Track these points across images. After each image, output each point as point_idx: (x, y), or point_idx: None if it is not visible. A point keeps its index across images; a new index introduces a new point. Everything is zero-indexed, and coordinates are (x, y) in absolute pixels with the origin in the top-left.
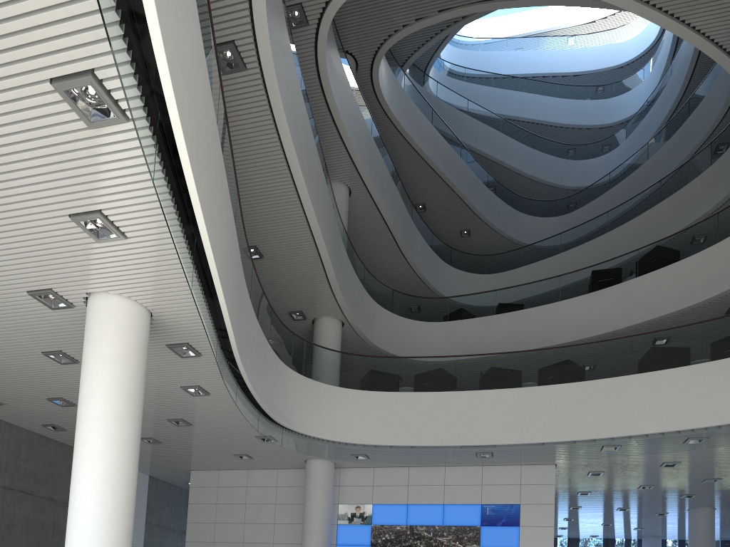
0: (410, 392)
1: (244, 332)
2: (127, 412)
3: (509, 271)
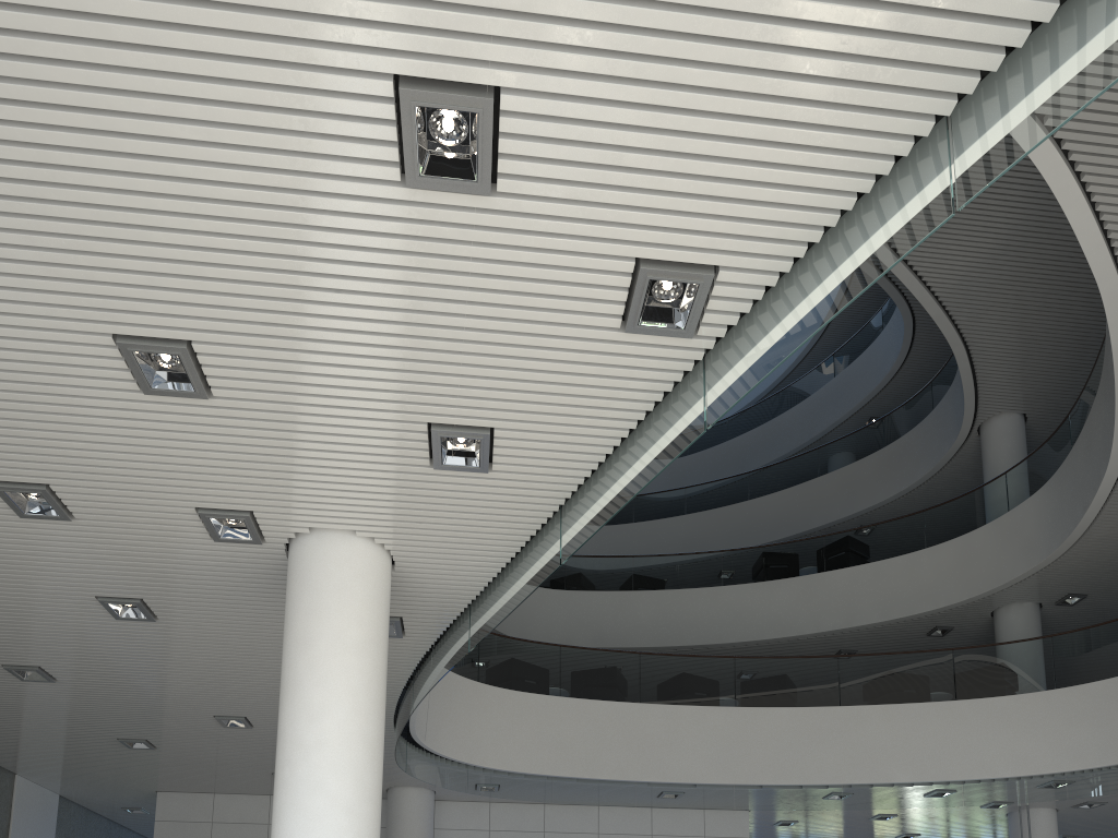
0: (578, 699)
1: None
2: (378, 736)
3: (615, 525)
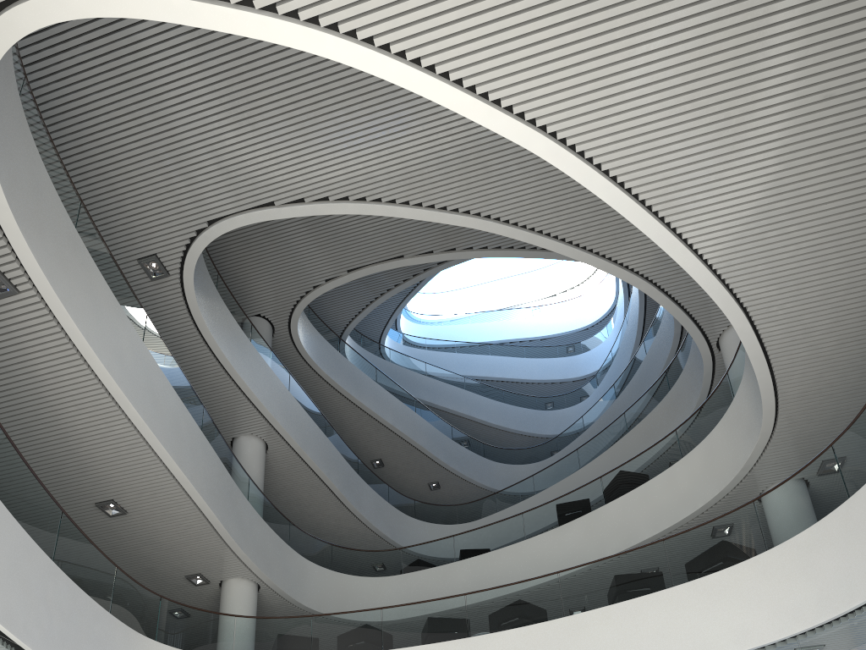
0: None
1: (23, 591)
2: None
3: (482, 518)
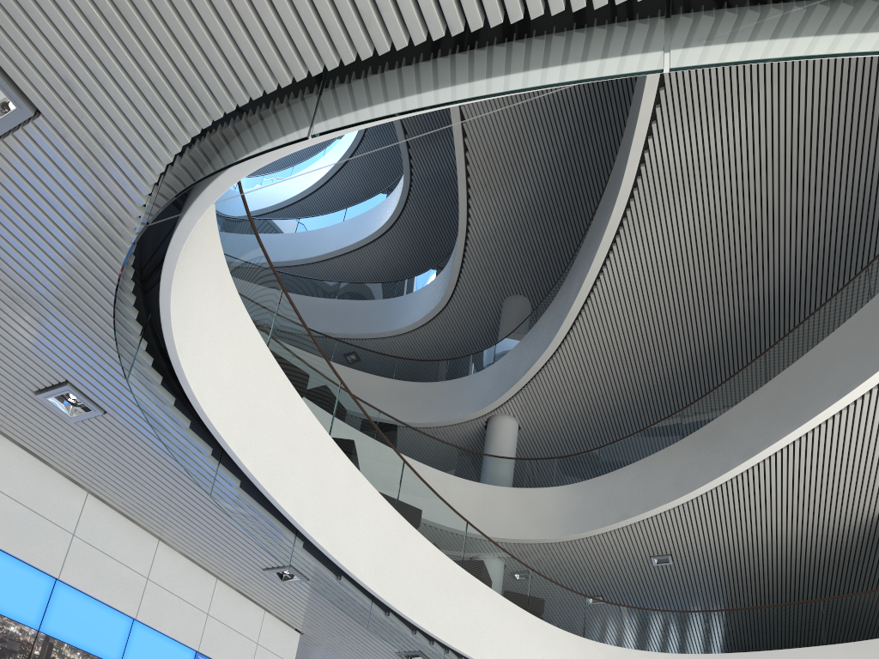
0: (285, 377)
1: None
2: None
3: None
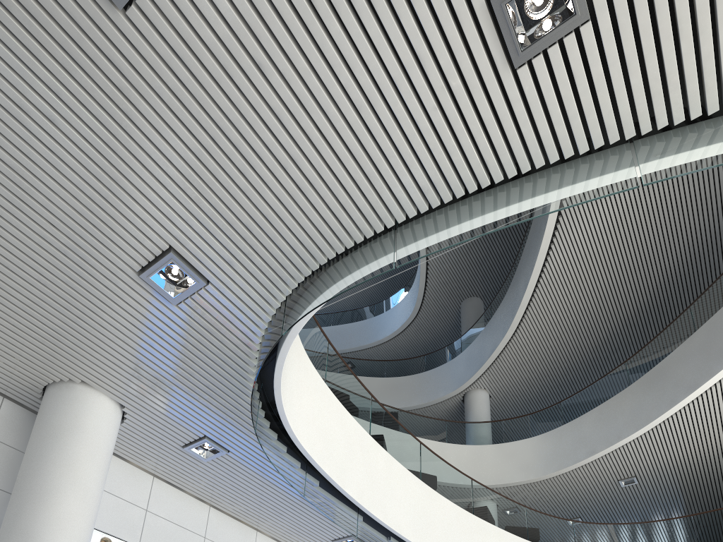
0: (339, 402)
1: None
2: None
3: None
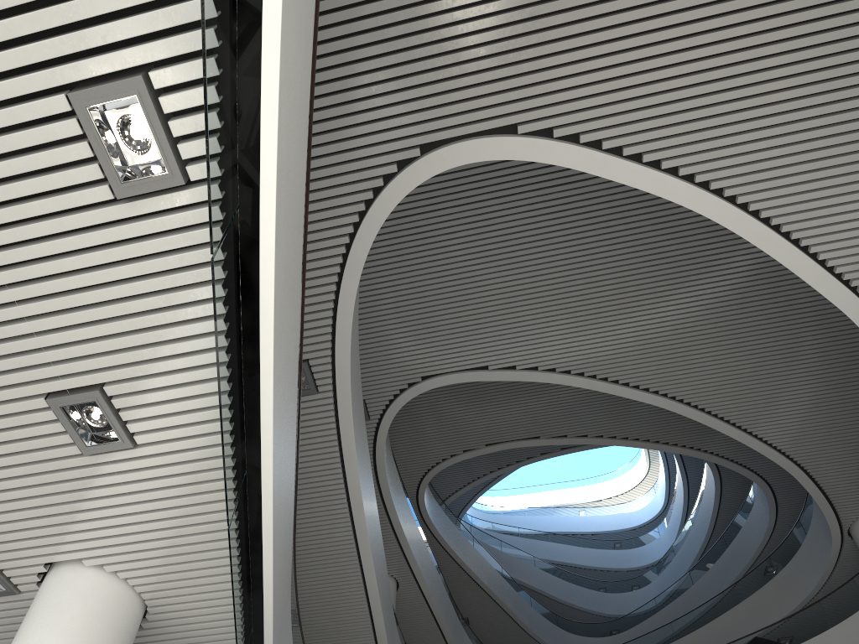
0: None
1: None
2: None
3: None
